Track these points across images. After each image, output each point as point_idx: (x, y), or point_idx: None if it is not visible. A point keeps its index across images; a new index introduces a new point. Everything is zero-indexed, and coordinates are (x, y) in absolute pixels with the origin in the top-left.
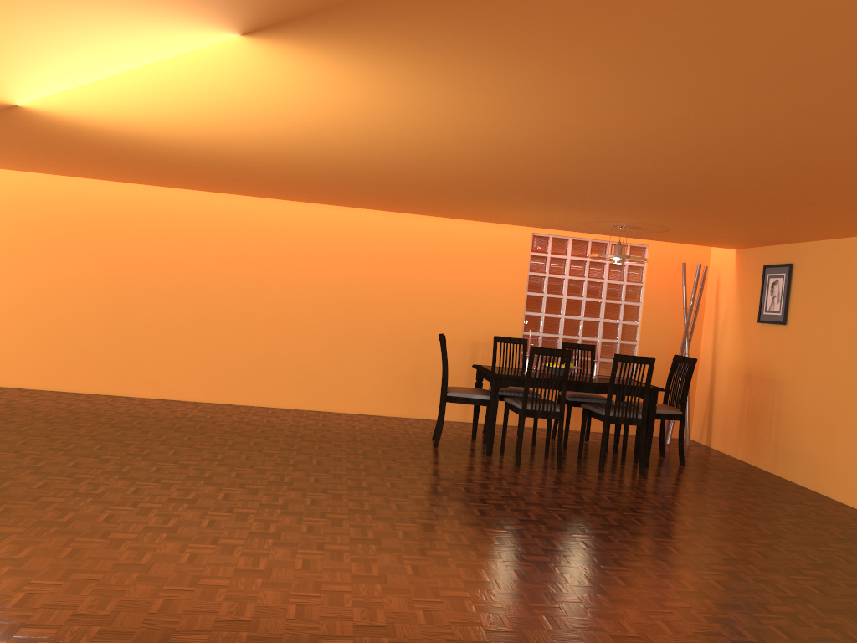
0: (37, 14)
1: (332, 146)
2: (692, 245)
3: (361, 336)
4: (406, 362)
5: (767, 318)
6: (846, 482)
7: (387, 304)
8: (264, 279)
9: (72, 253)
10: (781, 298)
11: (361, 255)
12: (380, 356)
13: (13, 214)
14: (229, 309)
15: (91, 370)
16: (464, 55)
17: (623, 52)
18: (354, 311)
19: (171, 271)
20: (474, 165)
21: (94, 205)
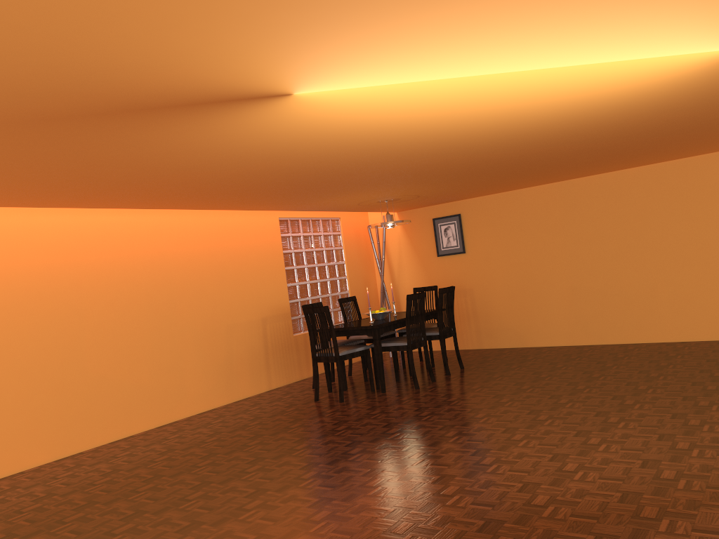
0: (711, 15)
1: (447, 137)
2: (360, 214)
3: (182, 337)
4: (221, 351)
5: (446, 252)
6: (545, 333)
7: (197, 301)
8: (83, 301)
9: None
10: (456, 237)
11: (167, 258)
12: (201, 352)
13: None
14: (53, 344)
15: None
16: None
17: None
18: (172, 314)
19: None
20: (488, 151)
21: None
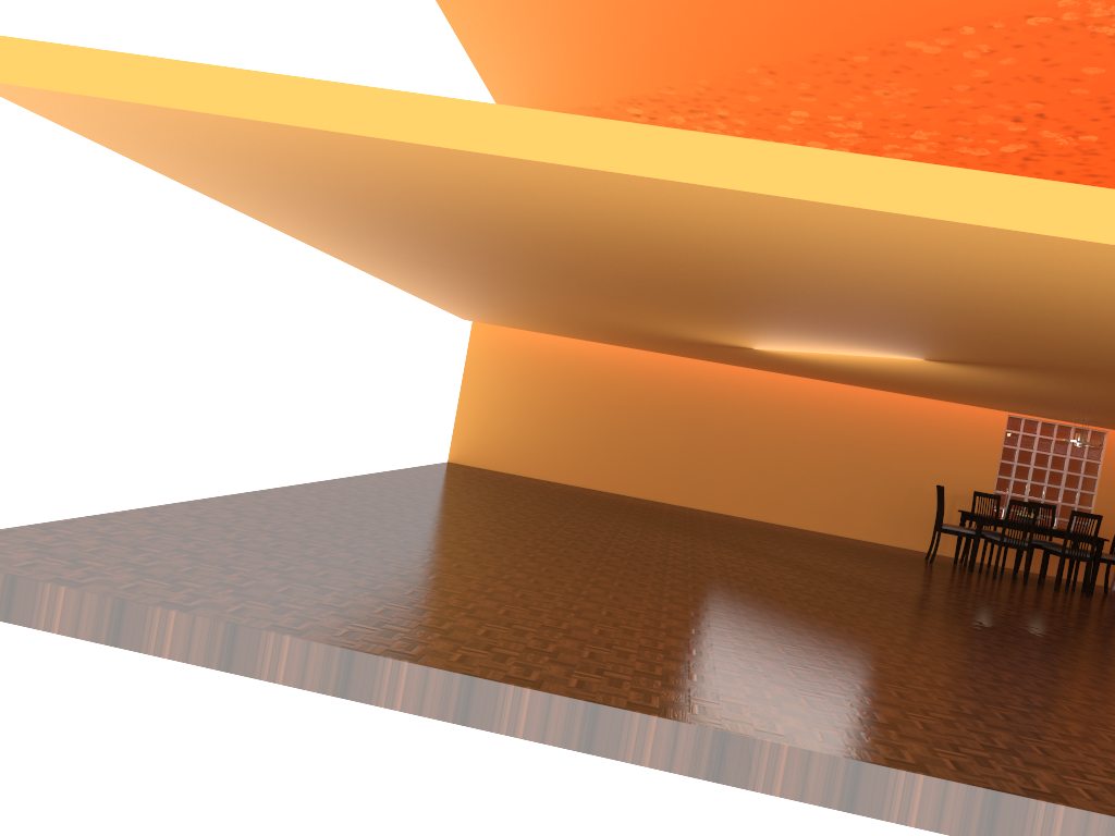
0: (844, 347)
1: (911, 375)
2: None
3: (865, 481)
4: (898, 504)
5: None
6: None
7: (887, 459)
8: (797, 433)
9: (665, 405)
10: None
11: (871, 422)
12: (878, 498)
13: (630, 376)
14: (770, 453)
15: (670, 487)
16: (1016, 373)
17: (1083, 381)
18: (861, 462)
19: (731, 423)
20: (992, 389)
21: (684, 373)
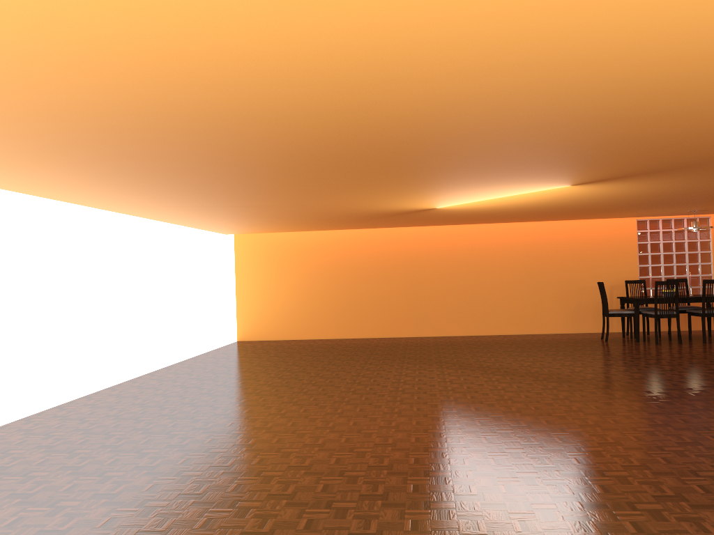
0: (505, 189)
1: (562, 203)
2: None
3: (544, 290)
4: (572, 301)
5: None
6: None
7: (557, 271)
8: (487, 266)
9: (387, 265)
10: None
11: (538, 246)
12: (556, 300)
13: (357, 250)
14: (470, 284)
15: (403, 325)
16: (647, 180)
17: (704, 174)
18: (538, 277)
19: (438, 268)
20: (626, 200)
21: (395, 239)
